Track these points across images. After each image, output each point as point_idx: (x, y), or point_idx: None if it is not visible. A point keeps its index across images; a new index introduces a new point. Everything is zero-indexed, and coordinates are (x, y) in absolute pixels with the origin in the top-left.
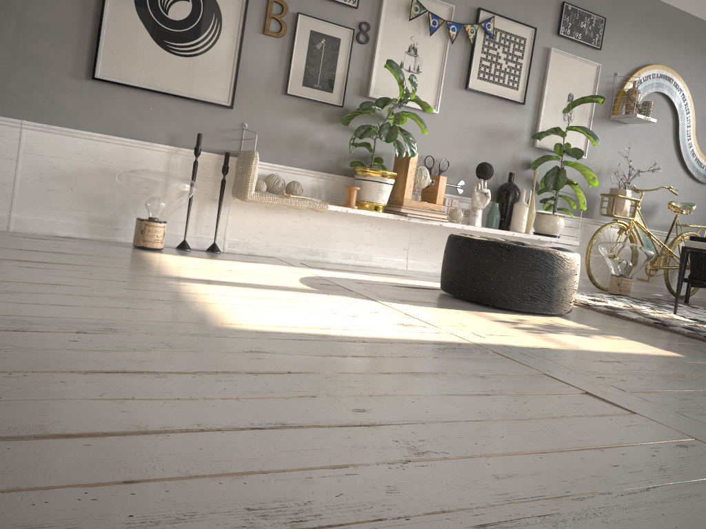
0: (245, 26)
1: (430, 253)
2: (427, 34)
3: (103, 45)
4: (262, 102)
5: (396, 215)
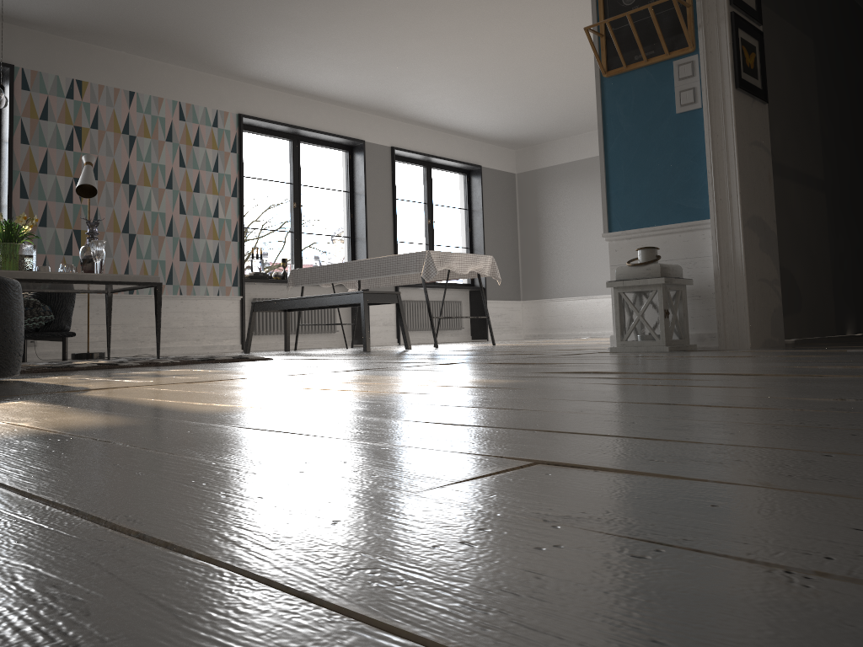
0: None
1: None
2: None
3: None
4: None
5: None
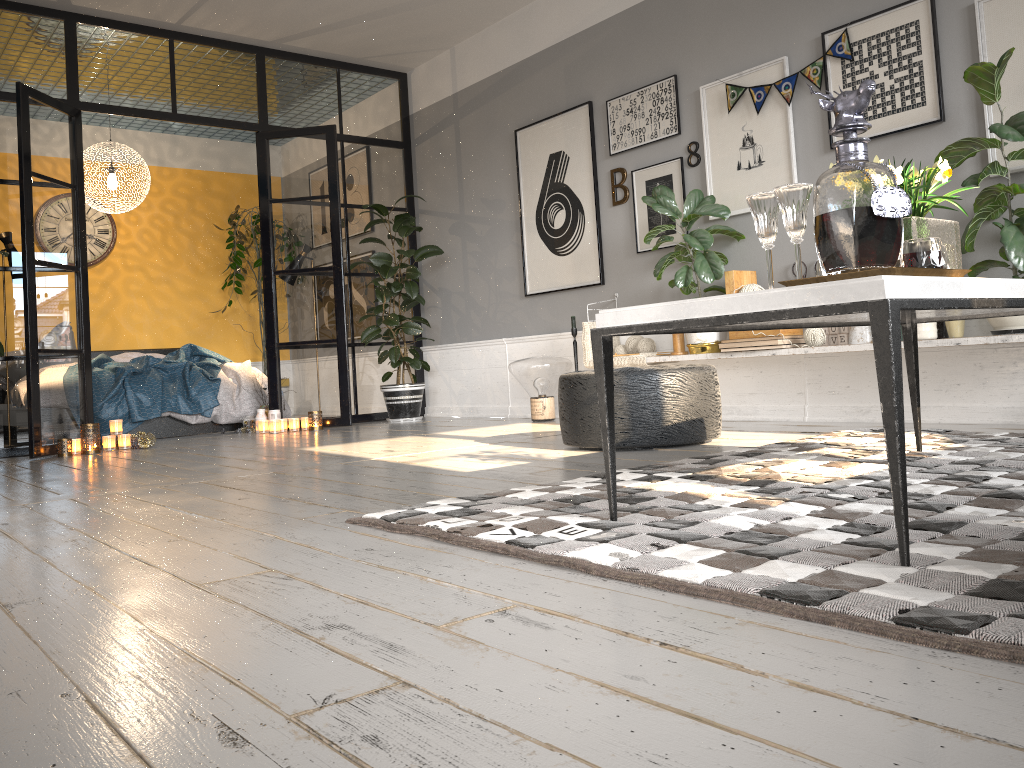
0: (601, 207)
1: (839, 393)
2: (759, 113)
3: (526, 269)
4: (624, 269)
5: (715, 353)
